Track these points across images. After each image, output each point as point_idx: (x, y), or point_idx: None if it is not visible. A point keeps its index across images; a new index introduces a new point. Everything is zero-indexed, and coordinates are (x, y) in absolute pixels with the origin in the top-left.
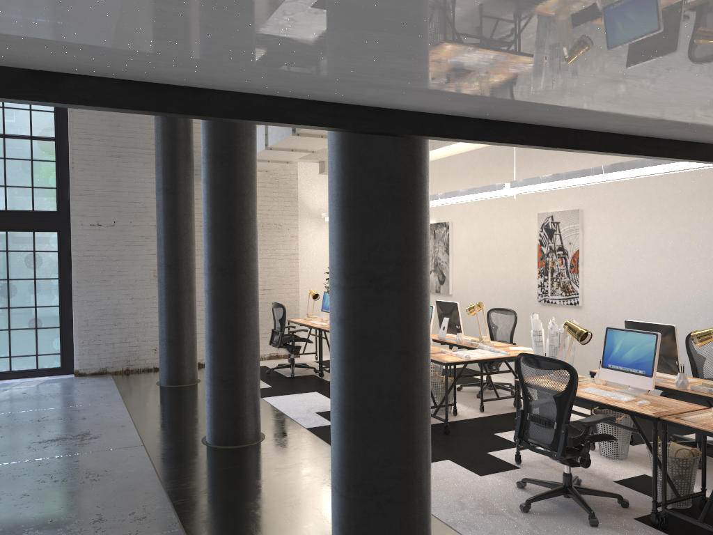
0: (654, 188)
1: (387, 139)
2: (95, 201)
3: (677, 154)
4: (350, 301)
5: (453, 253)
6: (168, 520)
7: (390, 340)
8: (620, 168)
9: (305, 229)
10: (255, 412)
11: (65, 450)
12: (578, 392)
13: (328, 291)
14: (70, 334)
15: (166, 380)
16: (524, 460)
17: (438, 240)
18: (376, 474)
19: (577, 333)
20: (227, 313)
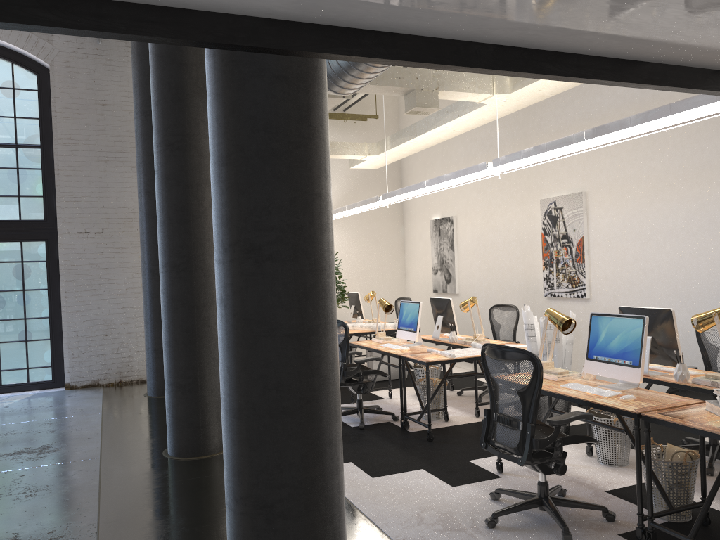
0: (660, 162)
1: (263, 82)
2: (81, 208)
3: (607, 74)
4: (229, 278)
5: (458, 250)
6: (87, 539)
7: (275, 321)
8: (602, 131)
9: None
10: (218, 420)
11: (16, 464)
12: (557, 388)
13: None
14: (61, 345)
15: (152, 391)
16: (508, 469)
17: (443, 237)
18: (264, 483)
19: (558, 321)
20: (182, 313)
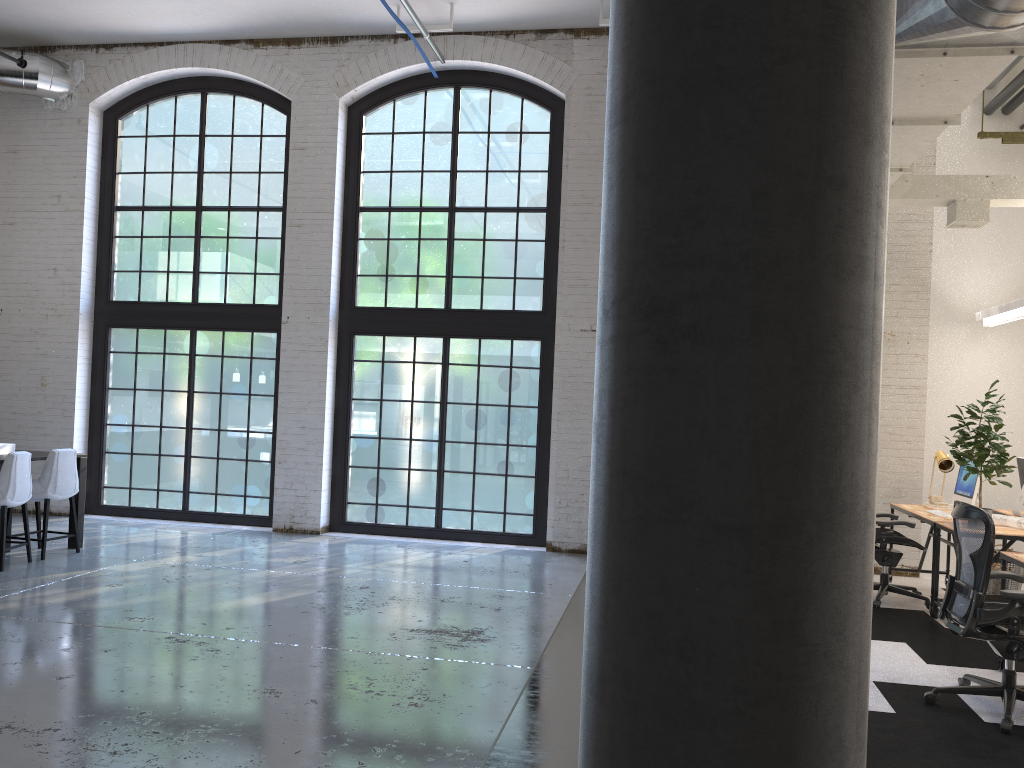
0: None
1: None
2: (589, 295)
3: None
4: (607, 377)
5: None
6: None
7: (689, 488)
8: None
9: (942, 343)
10: None
11: (427, 649)
12: None
13: (951, 452)
14: (547, 488)
15: None
16: None
17: None
18: None
19: None
20: None
